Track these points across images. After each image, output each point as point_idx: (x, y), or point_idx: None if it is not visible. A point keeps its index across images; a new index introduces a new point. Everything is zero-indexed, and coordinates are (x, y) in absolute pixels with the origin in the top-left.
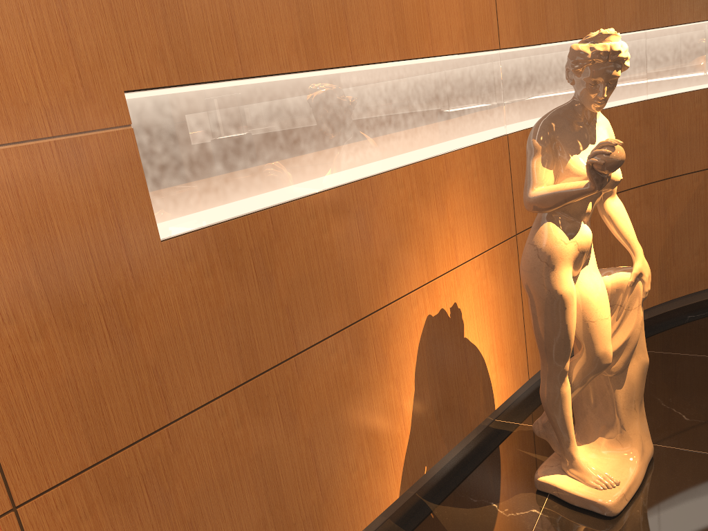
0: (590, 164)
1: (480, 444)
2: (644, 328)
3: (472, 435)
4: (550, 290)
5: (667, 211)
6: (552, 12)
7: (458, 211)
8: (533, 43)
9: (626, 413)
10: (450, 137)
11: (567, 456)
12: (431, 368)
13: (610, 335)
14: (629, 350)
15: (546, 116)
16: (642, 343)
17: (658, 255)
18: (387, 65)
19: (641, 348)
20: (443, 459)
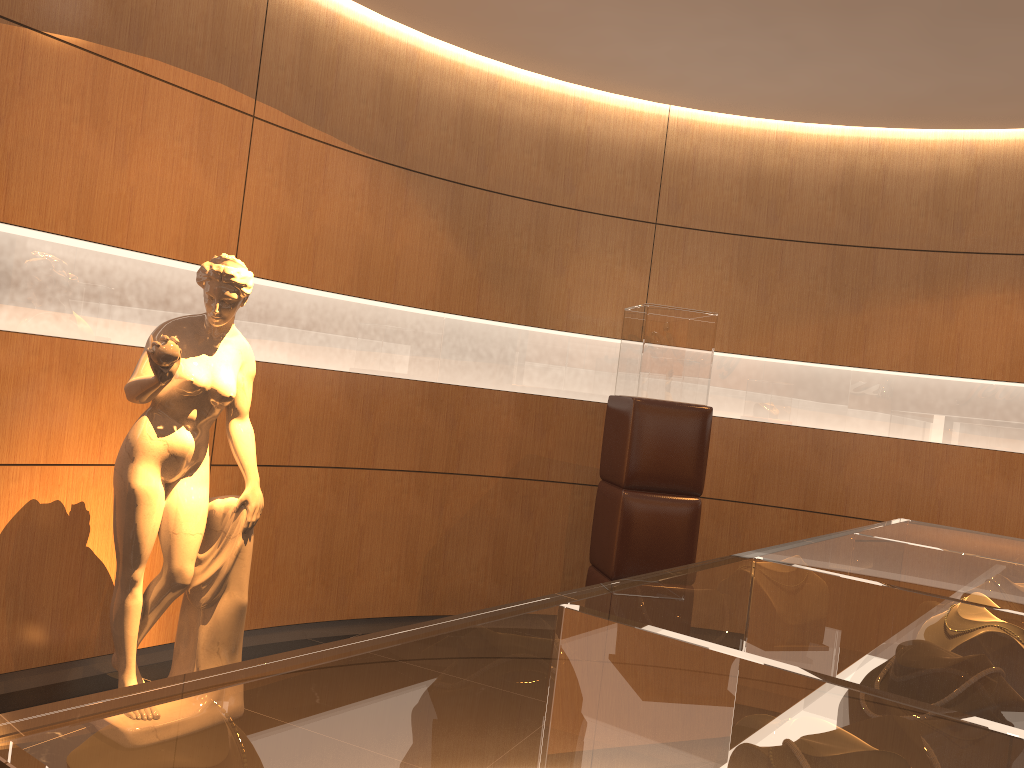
0: (148, 353)
1: (76, 684)
2: (248, 565)
3: (74, 674)
4: (125, 481)
5: (444, 509)
6: (323, 261)
7: (119, 407)
8: (288, 282)
9: (206, 654)
10: (130, 331)
11: (120, 685)
12: (19, 560)
13: (193, 554)
14: (219, 581)
15: (173, 319)
16: (241, 580)
17: (424, 556)
18: (54, 236)
19: (239, 585)
20: (13, 683)
